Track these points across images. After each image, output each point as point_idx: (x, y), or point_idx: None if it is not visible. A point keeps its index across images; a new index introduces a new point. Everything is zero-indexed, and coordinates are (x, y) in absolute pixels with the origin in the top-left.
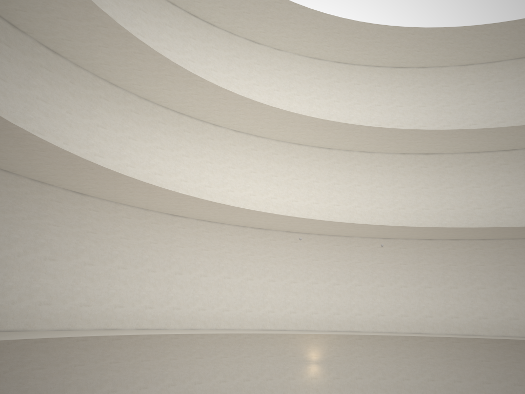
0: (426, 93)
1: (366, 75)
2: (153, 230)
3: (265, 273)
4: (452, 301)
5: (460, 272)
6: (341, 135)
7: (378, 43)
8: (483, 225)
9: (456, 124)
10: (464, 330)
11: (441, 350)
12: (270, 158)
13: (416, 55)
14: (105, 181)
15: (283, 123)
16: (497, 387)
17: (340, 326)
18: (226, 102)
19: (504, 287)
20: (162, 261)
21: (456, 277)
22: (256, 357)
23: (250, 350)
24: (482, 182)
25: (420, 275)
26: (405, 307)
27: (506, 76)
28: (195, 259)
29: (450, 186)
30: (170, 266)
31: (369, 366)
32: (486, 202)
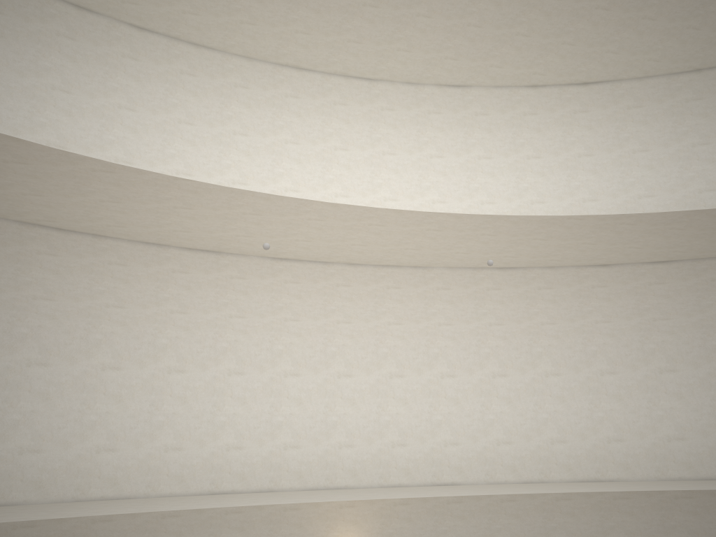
0: None
1: None
2: None
3: (218, 356)
4: (668, 403)
5: (679, 334)
6: (387, 29)
7: None
8: None
9: None
10: (700, 469)
11: (649, 519)
12: (231, 96)
13: None
14: None
15: None
16: None
17: (409, 474)
18: None
19: None
20: None
21: (672, 347)
22: None
23: None
24: (714, 132)
25: (588, 347)
26: (559, 420)
27: None
28: (12, 323)
29: (643, 147)
30: None
31: None
32: None
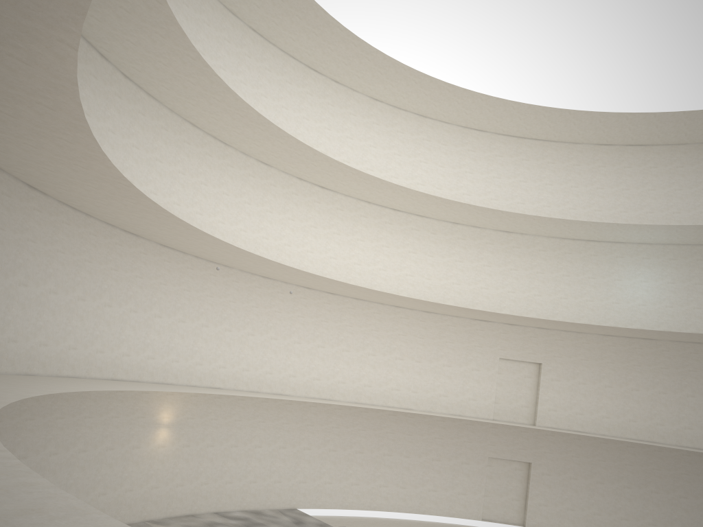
0: (334, 114)
1: (279, 62)
2: (2, 206)
3: (127, 299)
4: (317, 362)
5: (330, 330)
6: (258, 137)
7: (315, 35)
8: (359, 284)
9: (355, 163)
10: (322, 394)
11: (297, 415)
12: (159, 134)
13: (341, 67)
14: (31, 125)
15: (205, 96)
16: (341, 455)
17: (201, 380)
18: (159, 41)
19: (365, 352)
20: (6, 261)
21: (325, 336)
22: (98, 419)
23: (93, 407)
24: (367, 236)
25: (292, 328)
26: (272, 362)
27: (407, 129)
28: (47, 265)
29: (338, 232)
30: (14, 270)
31: (224, 431)
32: (366, 260)
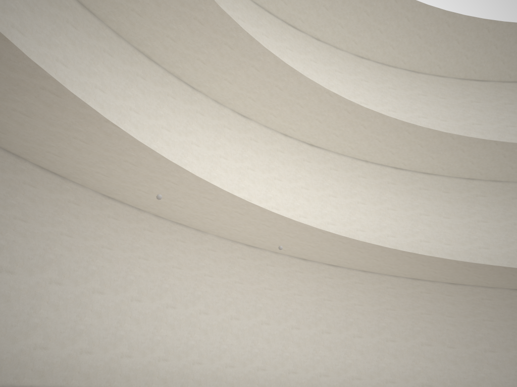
0: (318, 71)
1: (253, 14)
2: None
3: (44, 265)
4: (323, 352)
5: (335, 311)
6: (228, 64)
7: None
8: None
9: None
10: None
11: None
12: (99, 57)
13: (321, 14)
14: None
15: None
16: None
17: (166, 383)
18: None
19: (382, 337)
20: None
21: (330, 318)
22: None
23: None
24: (368, 199)
25: (287, 309)
26: (264, 355)
27: (399, 86)
28: None
29: (334, 194)
30: None
31: None
32: (370, 225)
